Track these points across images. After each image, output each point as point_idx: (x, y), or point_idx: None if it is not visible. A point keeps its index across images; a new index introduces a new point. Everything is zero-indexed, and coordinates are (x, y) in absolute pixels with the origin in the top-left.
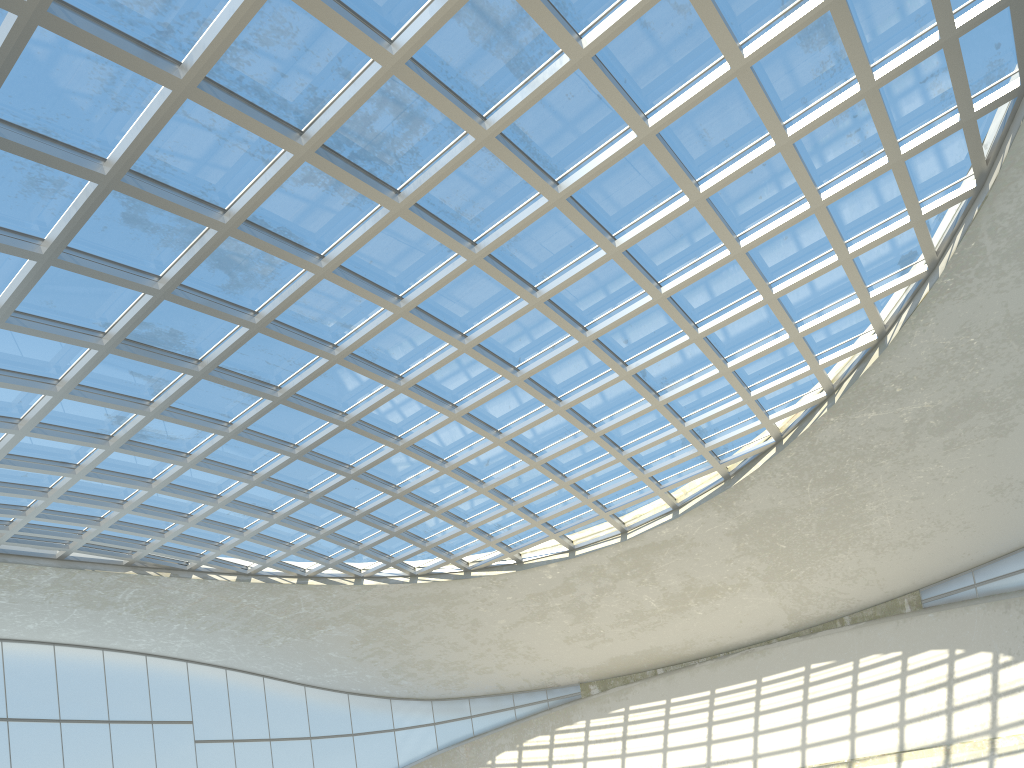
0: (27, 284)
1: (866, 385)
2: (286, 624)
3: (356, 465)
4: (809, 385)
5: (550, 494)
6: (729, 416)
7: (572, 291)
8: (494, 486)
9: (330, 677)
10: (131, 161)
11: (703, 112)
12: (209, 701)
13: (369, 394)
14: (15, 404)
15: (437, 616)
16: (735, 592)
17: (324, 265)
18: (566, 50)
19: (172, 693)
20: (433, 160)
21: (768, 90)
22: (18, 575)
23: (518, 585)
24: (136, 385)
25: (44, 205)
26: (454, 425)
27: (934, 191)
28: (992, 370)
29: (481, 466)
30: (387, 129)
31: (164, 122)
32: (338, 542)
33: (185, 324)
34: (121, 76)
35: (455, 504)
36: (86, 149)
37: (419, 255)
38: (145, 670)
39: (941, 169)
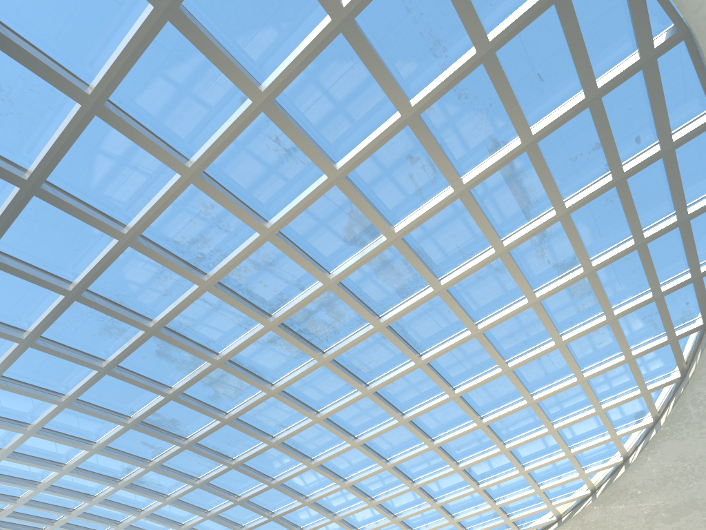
0: (89, 383)
1: (617, 487)
2: None
3: (276, 512)
4: (578, 485)
5: None
6: (525, 500)
7: (426, 417)
8: None
9: None
10: (167, 321)
11: (511, 324)
12: None
13: (291, 468)
14: (64, 454)
15: None
16: None
17: (273, 388)
18: (431, 285)
19: None
20: (347, 337)
21: (550, 315)
22: None
23: None
24: (143, 450)
25: (110, 341)
26: (343, 492)
27: (654, 377)
28: (701, 484)
29: (358, 519)
30: (322, 318)
31: (191, 302)
32: None
33: (181, 416)
34: (171, 277)
35: None
36: (142, 313)
37: (332, 388)
38: None
39: (657, 365)
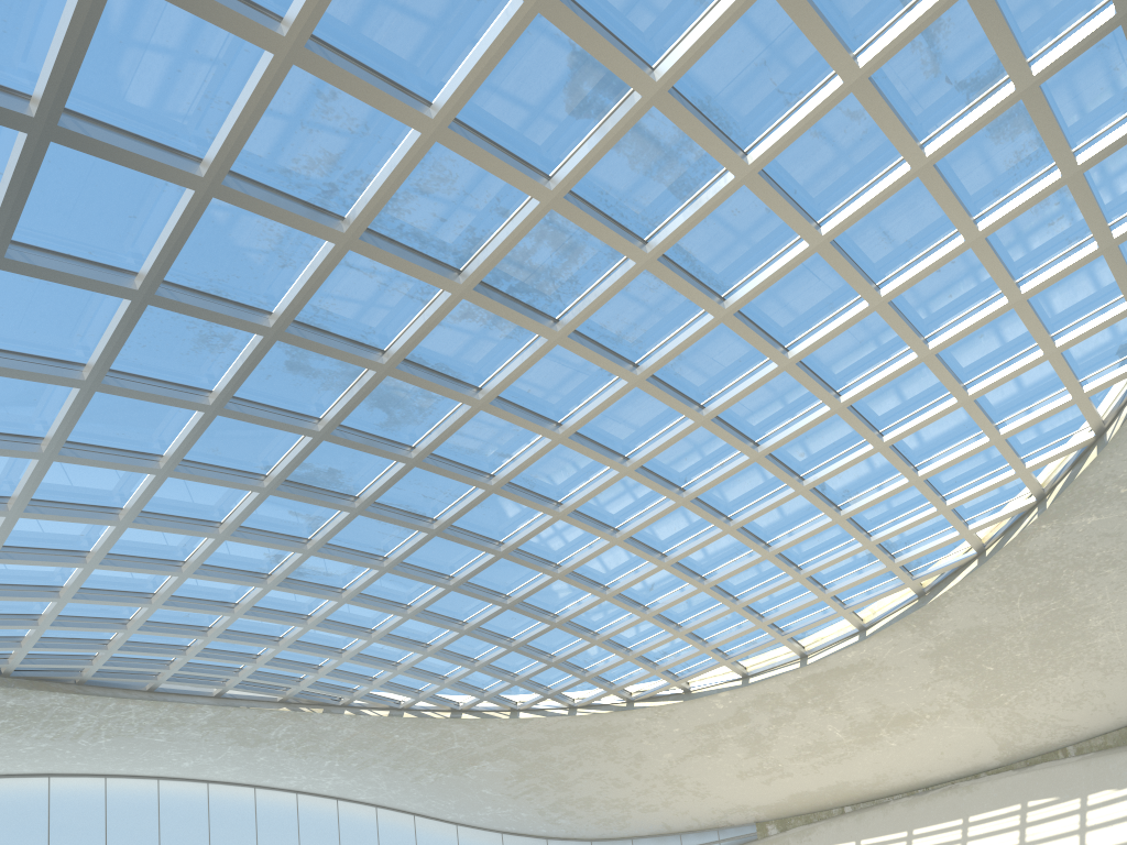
0: (195, 434)
1: (1083, 487)
2: (438, 760)
3: (513, 594)
4: (1015, 490)
5: (720, 618)
6: (922, 528)
7: (741, 406)
8: (659, 611)
9: (483, 815)
10: (295, 312)
11: (882, 215)
12: (358, 840)
13: (526, 522)
14: (180, 547)
15: (597, 750)
16: (934, 720)
17: (481, 397)
18: (730, 168)
19: (321, 832)
20: (593, 287)
21: (955, 186)
22: (176, 713)
23: (686, 716)
24: (294, 524)
25: (213, 359)
26: (616, 550)
27: None
28: None
29: (645, 591)
30: (545, 261)
31: (327, 274)
32: (493, 674)
33: (343, 462)
34: (288, 235)
35: (617, 631)
36: (253, 305)
37: (578, 381)
38: (295, 808)
39: None
